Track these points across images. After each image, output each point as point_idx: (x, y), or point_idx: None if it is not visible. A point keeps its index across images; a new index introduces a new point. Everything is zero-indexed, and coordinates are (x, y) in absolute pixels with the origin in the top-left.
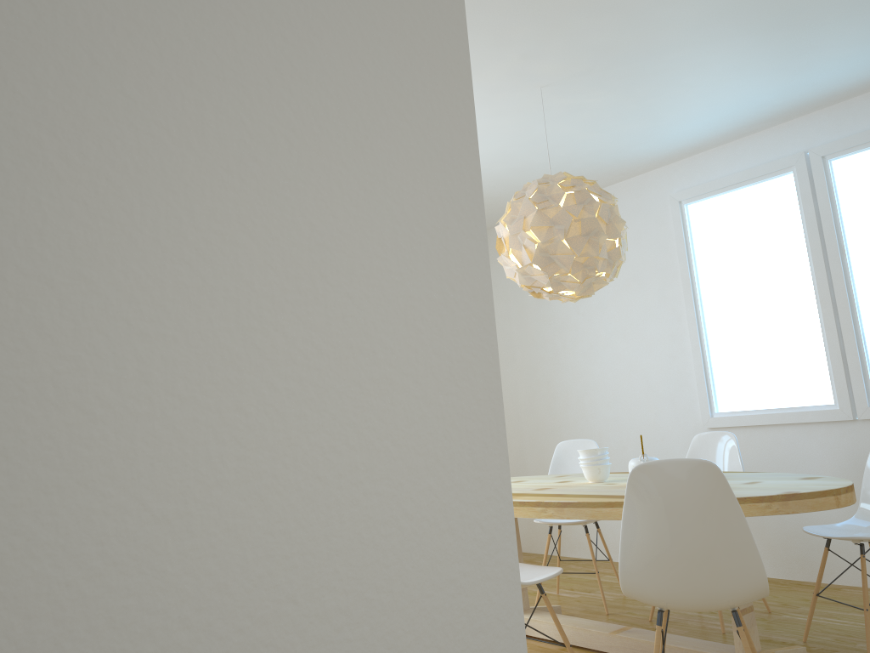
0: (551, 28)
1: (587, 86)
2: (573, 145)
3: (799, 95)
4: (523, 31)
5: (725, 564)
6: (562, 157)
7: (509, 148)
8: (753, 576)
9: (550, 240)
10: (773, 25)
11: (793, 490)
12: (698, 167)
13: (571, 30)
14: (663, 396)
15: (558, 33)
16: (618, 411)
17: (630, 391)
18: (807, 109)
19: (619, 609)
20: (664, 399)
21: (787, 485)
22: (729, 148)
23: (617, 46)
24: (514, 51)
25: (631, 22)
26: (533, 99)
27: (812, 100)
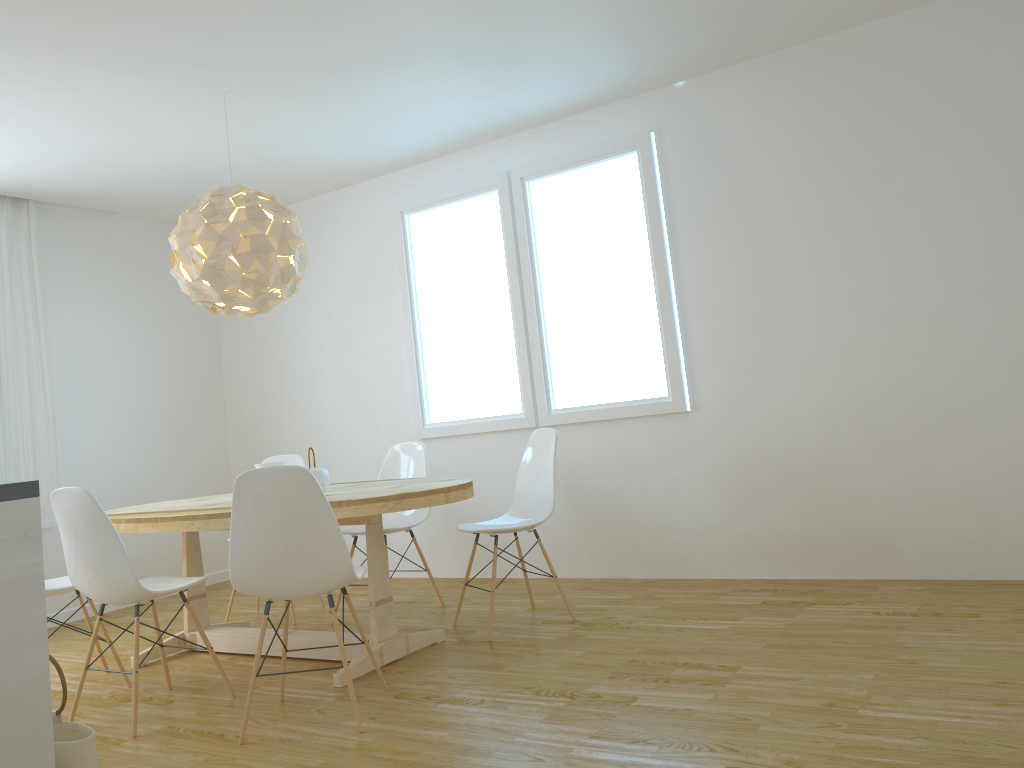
0: (215, 40)
1: (275, 95)
2: (283, 149)
3: (497, 118)
4: (185, 39)
5: (317, 555)
6: (274, 160)
7: (210, 148)
8: (340, 563)
9: (218, 255)
10: (443, 57)
11: (413, 490)
12: (420, 178)
13: (237, 43)
14: (382, 409)
15: (224, 45)
16: (341, 424)
17: (353, 404)
18: (510, 130)
19: (310, 618)
20: (384, 411)
21: (418, 486)
22: (447, 161)
23: (293, 61)
24: (181, 57)
25: (299, 42)
26: (219, 102)
27: (511, 123)
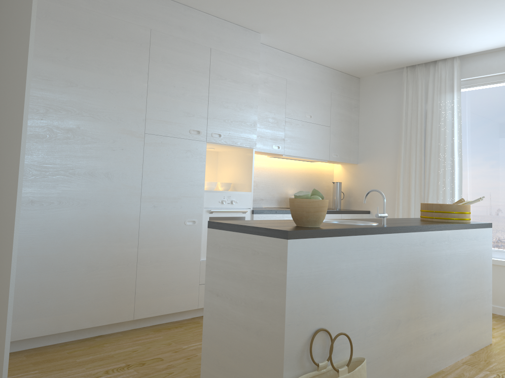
0: None
1: None
2: None
3: None
4: None
5: None
6: None
7: None
8: None
9: None
10: None
11: None
12: None
13: None
14: None
15: None
16: None
17: None
18: None
19: None
20: None
21: None
22: None
23: None
24: None
25: None
26: None
27: None
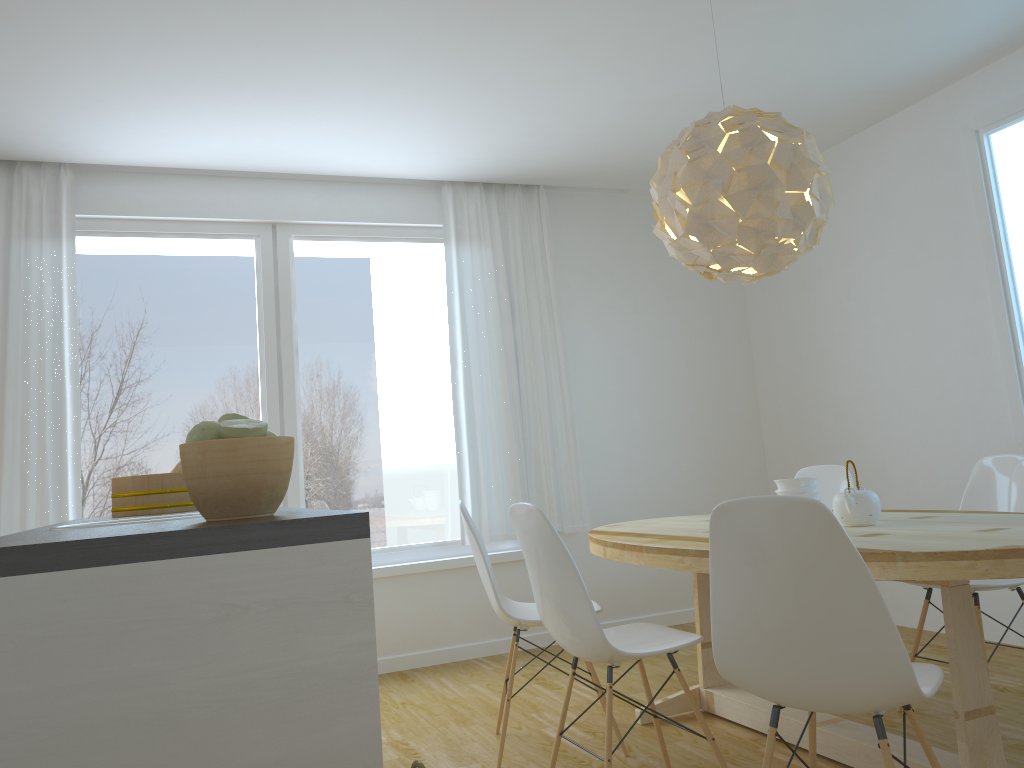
0: None
1: None
2: (800, 70)
3: None
4: None
5: (849, 650)
6: (791, 89)
7: (709, 85)
8: (891, 668)
9: (705, 200)
10: None
11: (1023, 543)
12: (1002, 78)
13: None
14: (962, 406)
15: None
16: (903, 426)
17: (919, 400)
18: None
19: None
20: (964, 409)
21: None
22: None
23: None
24: None
25: None
26: (707, 12)
27: None
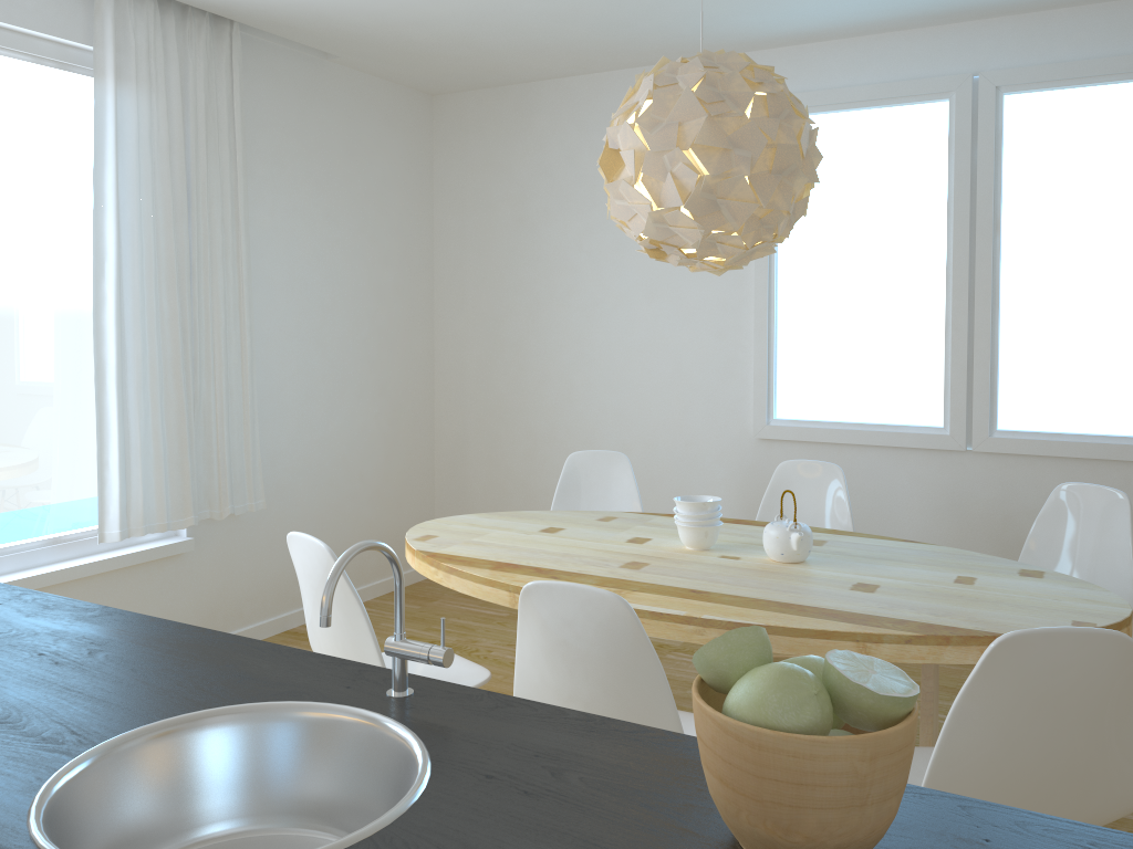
0: None
1: None
2: None
3: None
4: None
5: (1098, 783)
6: (633, 10)
7: None
8: (1128, 796)
9: (726, 173)
10: None
11: (1072, 615)
12: (807, 65)
13: None
14: (697, 387)
15: None
16: (625, 399)
17: (649, 374)
18: (992, 12)
19: None
20: (699, 391)
21: (1033, 594)
22: (859, 45)
23: None
24: None
25: None
26: None
27: (1010, 2)
